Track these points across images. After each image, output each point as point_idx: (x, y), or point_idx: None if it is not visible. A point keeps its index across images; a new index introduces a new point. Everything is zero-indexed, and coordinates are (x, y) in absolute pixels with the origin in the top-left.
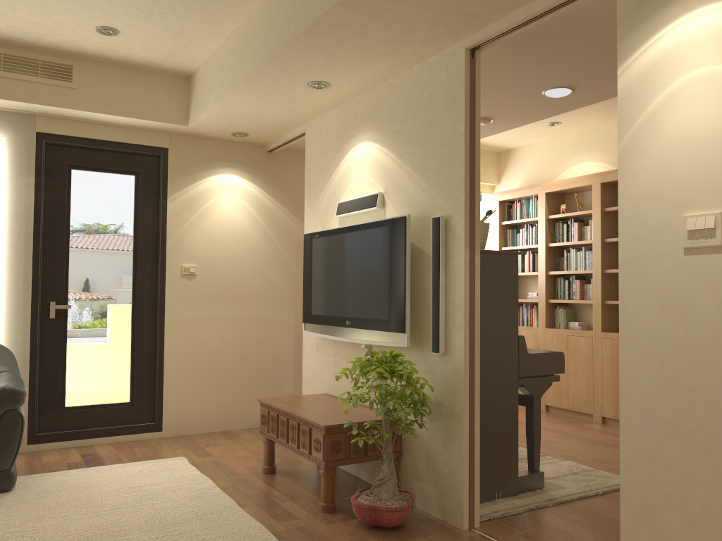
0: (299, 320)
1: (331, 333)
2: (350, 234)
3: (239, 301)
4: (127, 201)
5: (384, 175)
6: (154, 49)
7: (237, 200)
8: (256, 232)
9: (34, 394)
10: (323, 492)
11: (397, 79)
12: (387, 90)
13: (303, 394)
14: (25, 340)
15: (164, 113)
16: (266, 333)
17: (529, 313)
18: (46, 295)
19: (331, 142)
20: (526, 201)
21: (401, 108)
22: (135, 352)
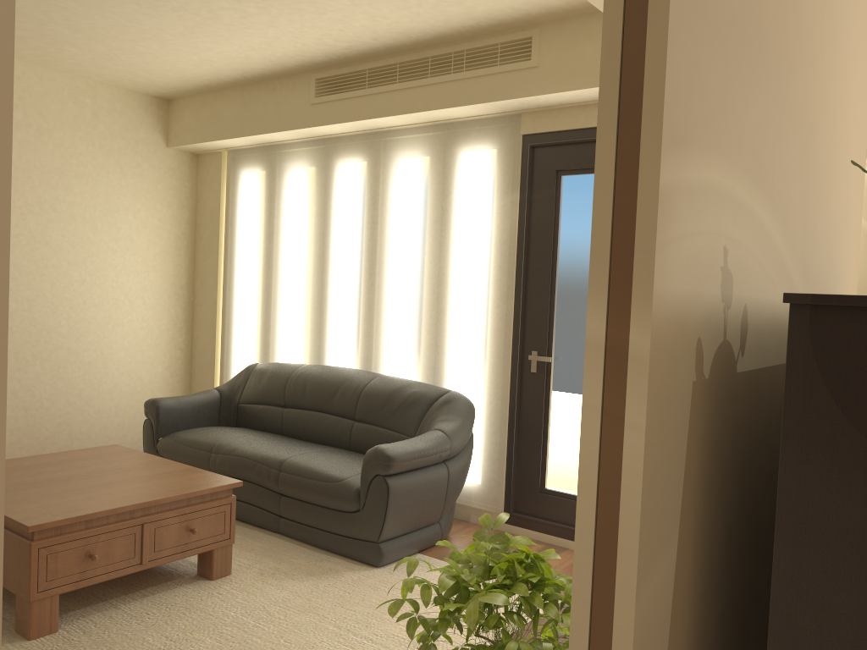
0: None
1: None
2: None
3: None
4: None
5: None
6: None
7: None
8: None
9: (510, 463)
10: None
11: None
12: None
13: None
14: (502, 396)
15: None
16: None
17: None
18: (528, 342)
19: None
20: None
21: None
22: None
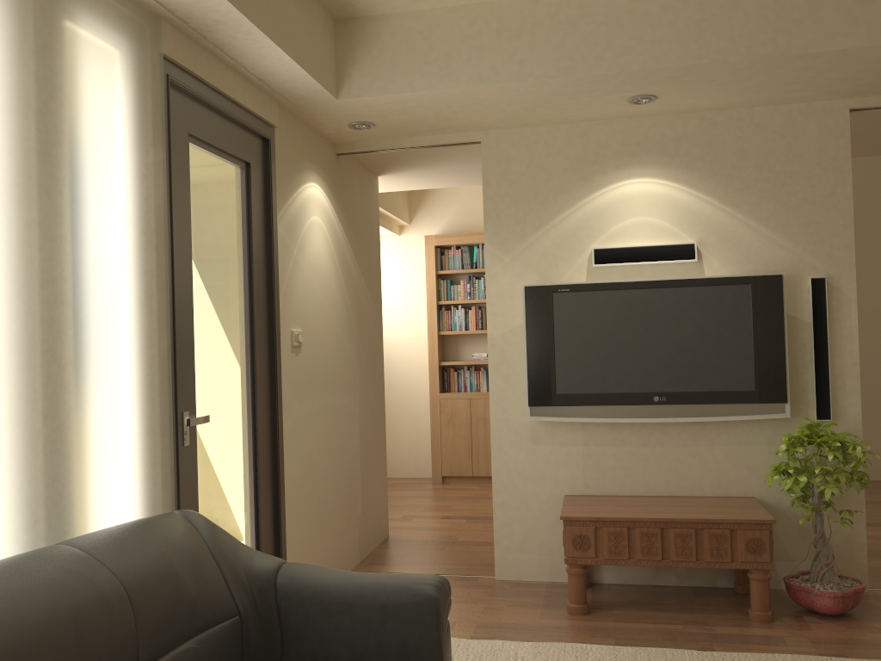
0: (361, 407)
1: (607, 415)
2: (656, 291)
3: (328, 386)
4: (237, 215)
5: (697, 222)
6: None
7: (321, 226)
8: (334, 278)
9: None
10: (765, 599)
11: (719, 115)
12: (698, 124)
13: (496, 505)
14: (170, 499)
15: (323, 70)
16: (345, 431)
17: (476, 377)
18: (178, 399)
19: (558, 167)
20: (467, 249)
21: (730, 149)
22: (260, 490)
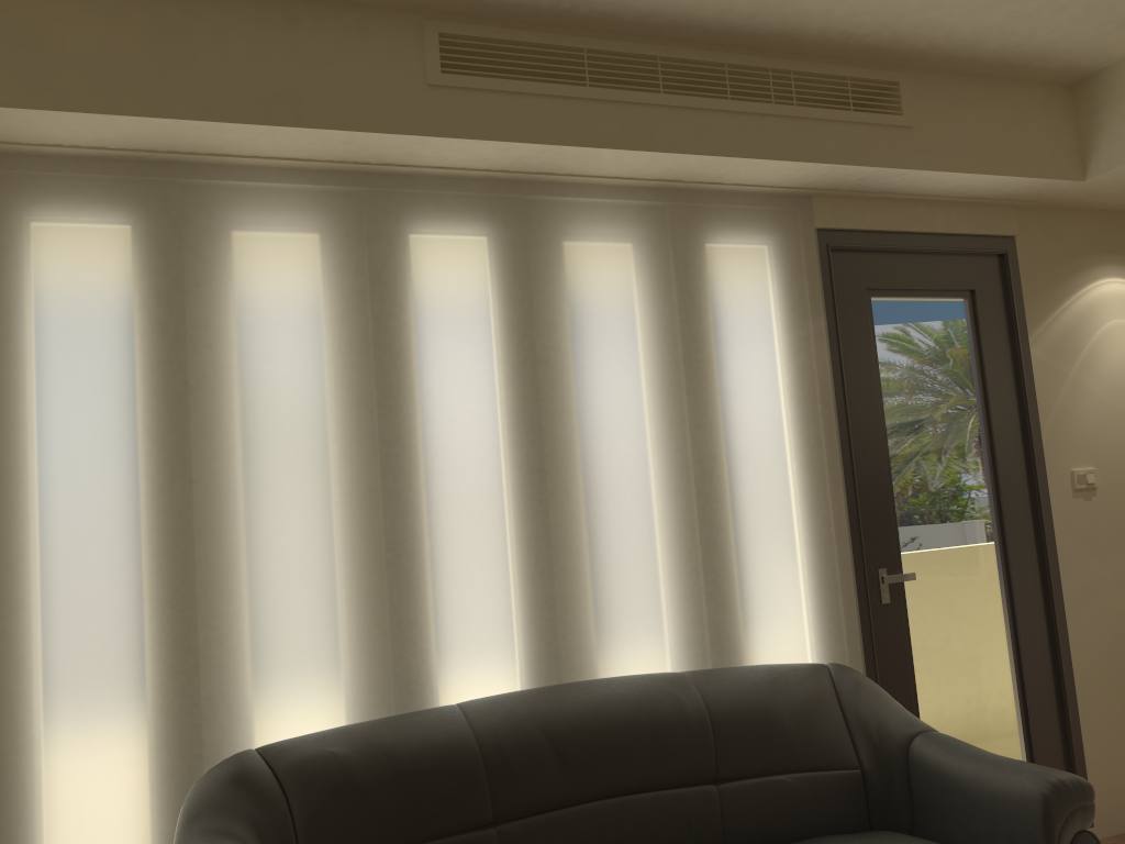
0: None
1: None
2: None
3: None
4: (960, 351)
5: None
6: (1102, 13)
7: None
8: None
9: None
10: None
11: None
12: None
13: None
14: (856, 654)
15: (1045, 159)
16: None
17: None
18: (869, 556)
19: None
20: None
21: None
22: (1022, 661)
